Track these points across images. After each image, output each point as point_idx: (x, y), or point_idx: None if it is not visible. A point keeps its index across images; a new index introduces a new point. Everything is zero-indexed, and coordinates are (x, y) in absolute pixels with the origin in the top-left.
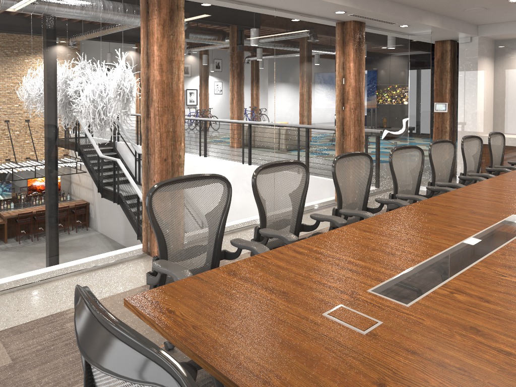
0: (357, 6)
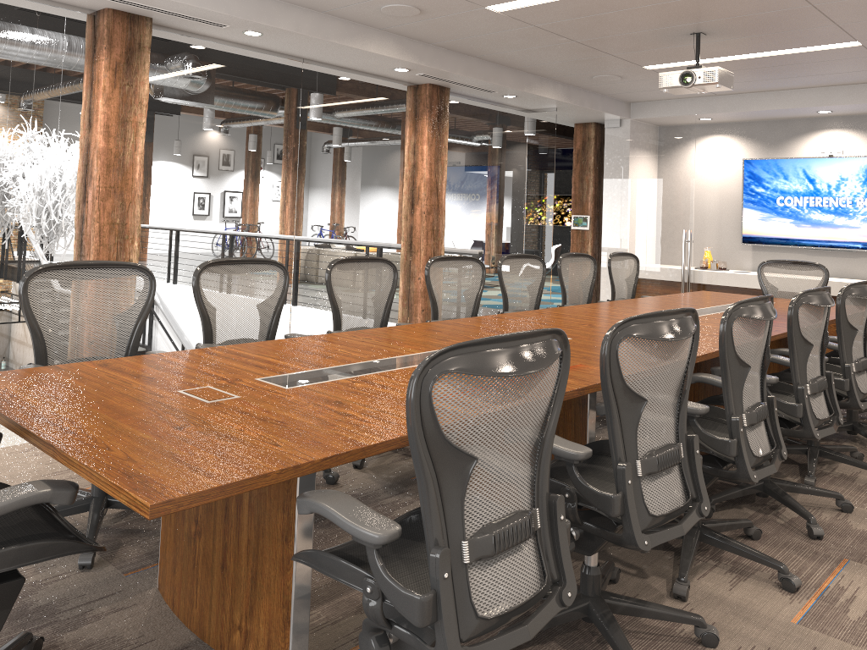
0: (422, 62)
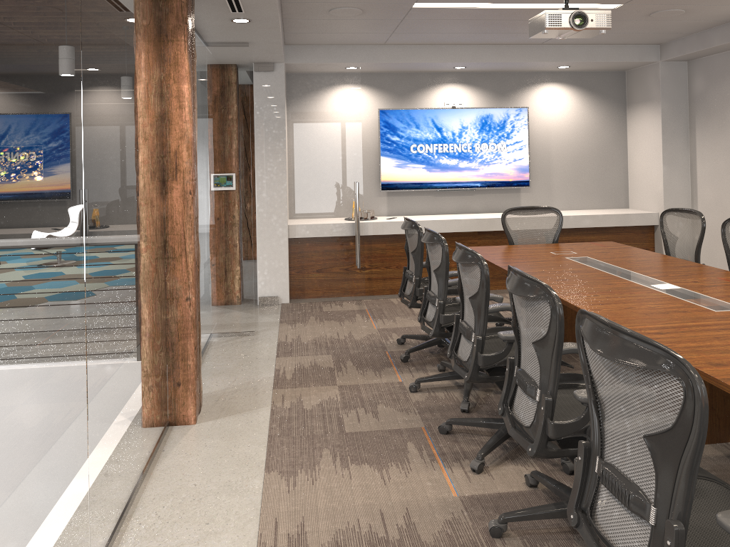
0: None
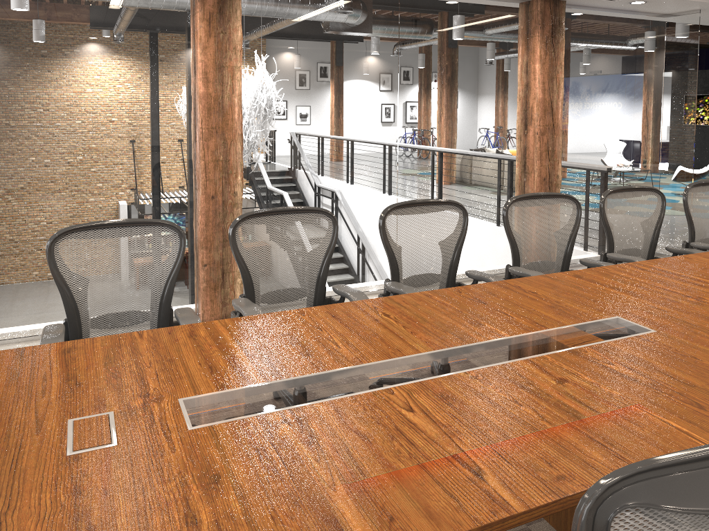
0: None
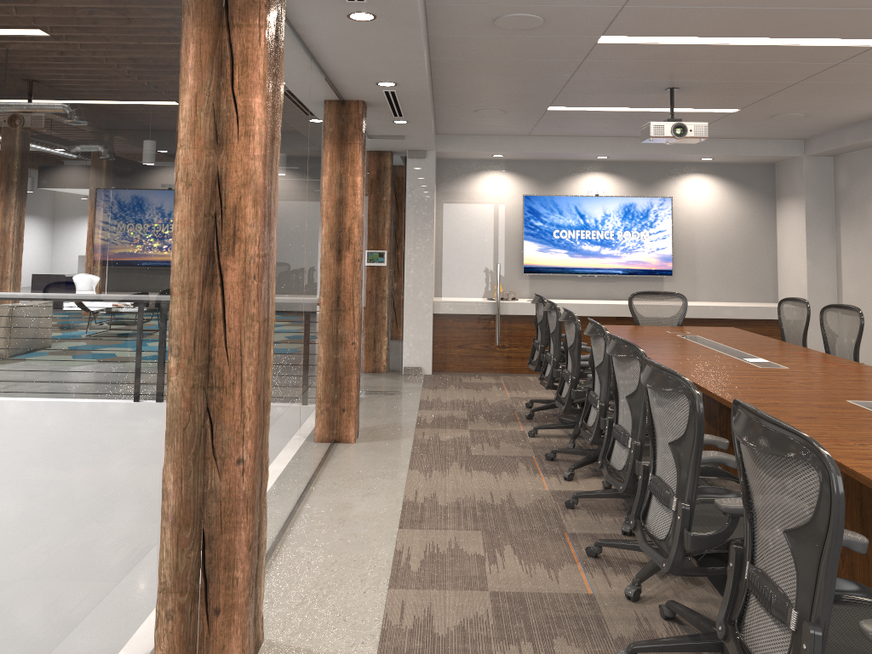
0: (428, 79)
